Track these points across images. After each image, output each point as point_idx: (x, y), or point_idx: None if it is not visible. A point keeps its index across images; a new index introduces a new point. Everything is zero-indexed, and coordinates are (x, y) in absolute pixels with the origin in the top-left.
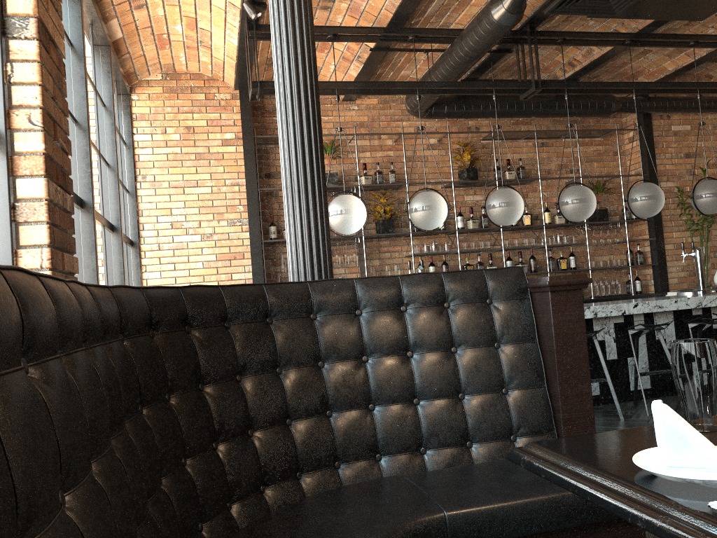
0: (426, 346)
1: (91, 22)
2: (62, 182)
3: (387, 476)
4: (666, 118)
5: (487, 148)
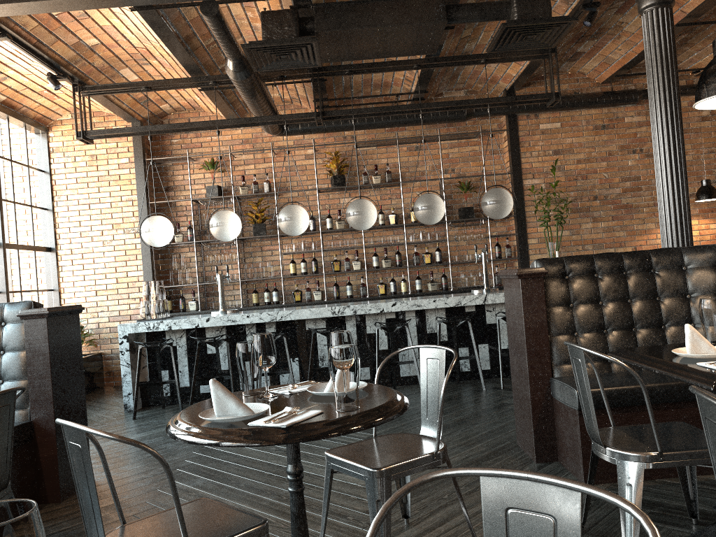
0: None
1: None
2: None
3: None
4: (533, 118)
5: (362, 154)
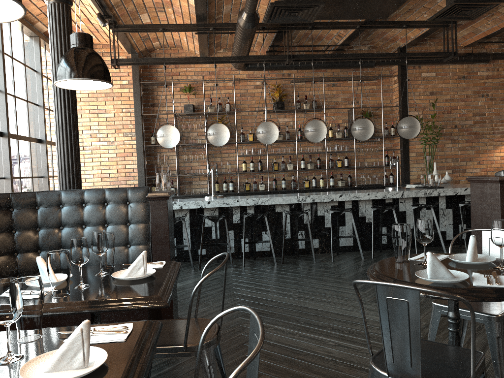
0: (91, 223)
1: (21, 27)
2: None
3: None
4: (417, 68)
5: (295, 87)
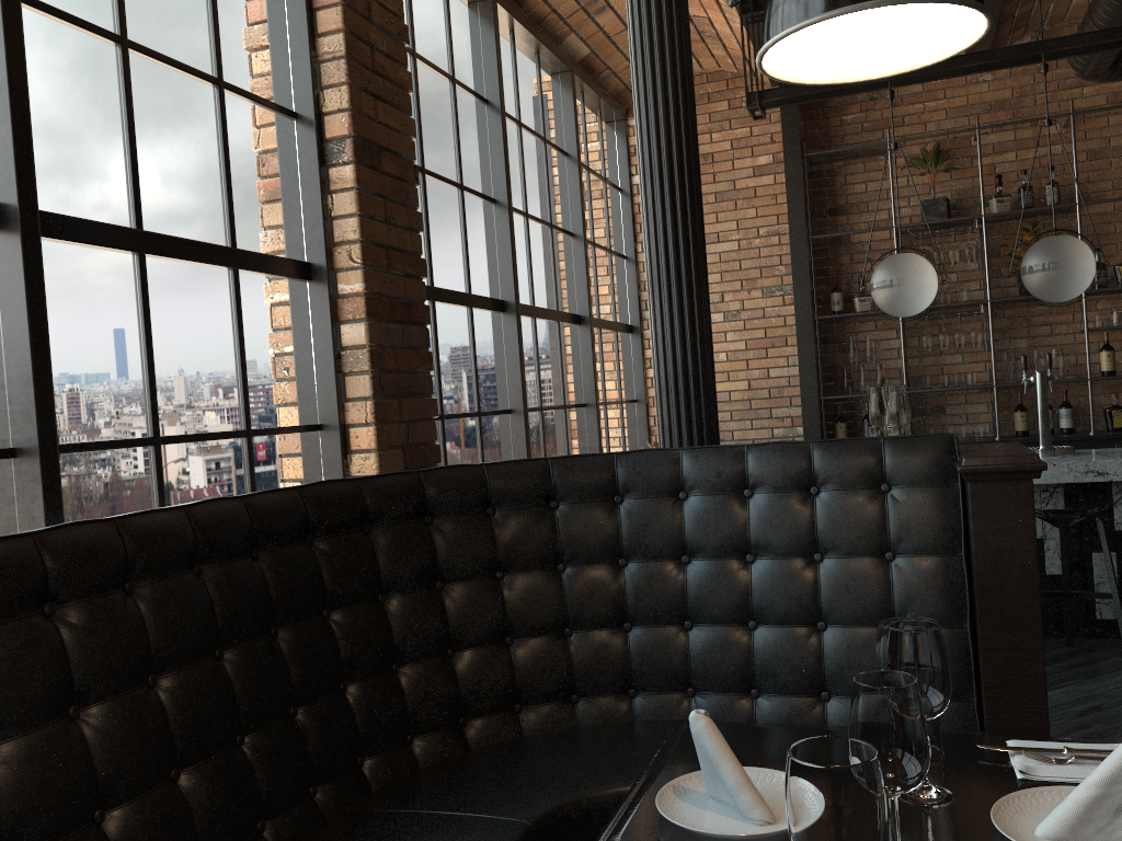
0: (773, 549)
1: (536, 50)
2: (404, 316)
3: None
4: None
5: None
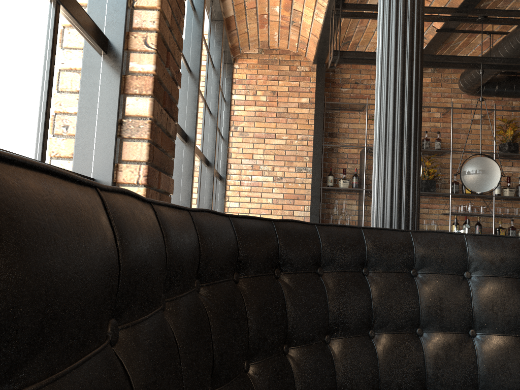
0: None
1: None
2: (168, 107)
3: None
4: None
5: None
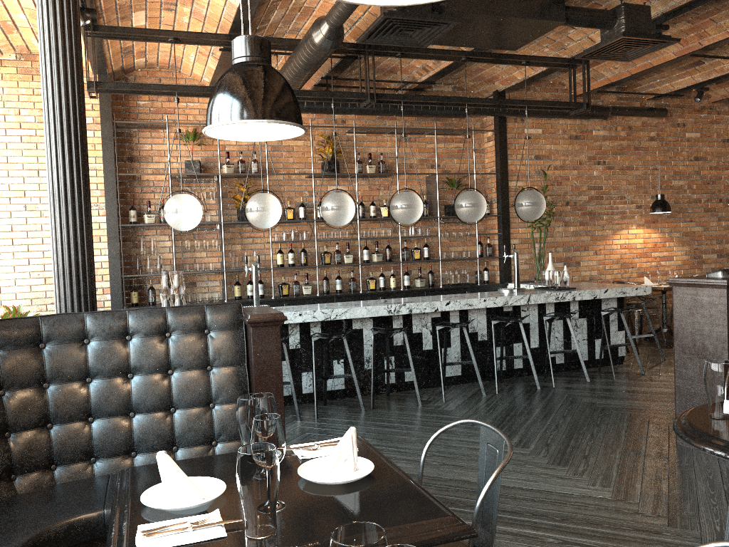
0: (145, 369)
1: None
2: None
3: (98, 475)
4: (520, 121)
5: (352, 140)
